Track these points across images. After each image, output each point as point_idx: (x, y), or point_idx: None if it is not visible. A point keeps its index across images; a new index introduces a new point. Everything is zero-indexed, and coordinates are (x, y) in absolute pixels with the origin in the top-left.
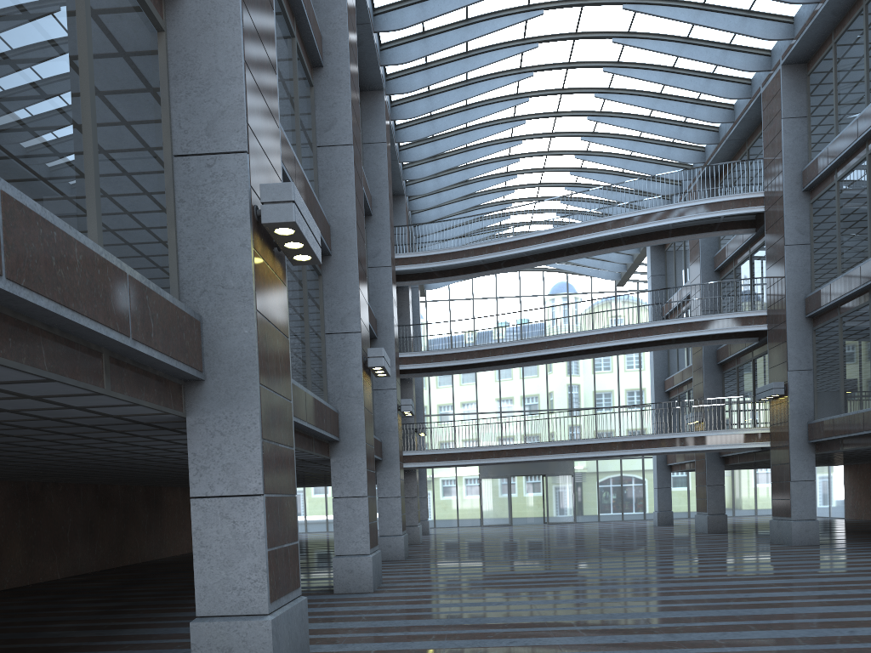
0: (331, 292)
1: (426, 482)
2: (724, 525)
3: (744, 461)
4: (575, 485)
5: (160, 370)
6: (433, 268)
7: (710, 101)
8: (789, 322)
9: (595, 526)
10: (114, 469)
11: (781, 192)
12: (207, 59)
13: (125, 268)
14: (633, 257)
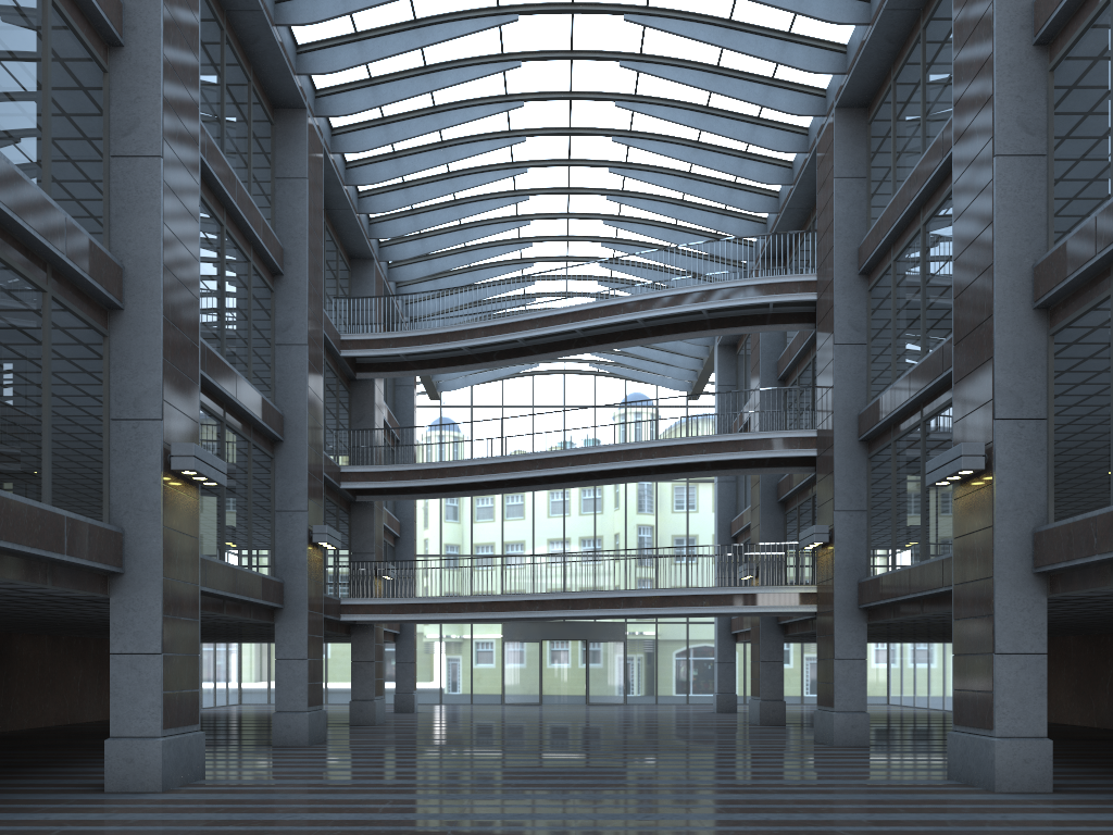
0: (121, 362)
1: (414, 643)
2: (781, 714)
3: (802, 630)
4: (627, 655)
5: None
6: (406, 356)
7: (762, 156)
8: (837, 446)
9: (640, 710)
10: None
11: (831, 274)
12: None
13: None
14: (703, 361)
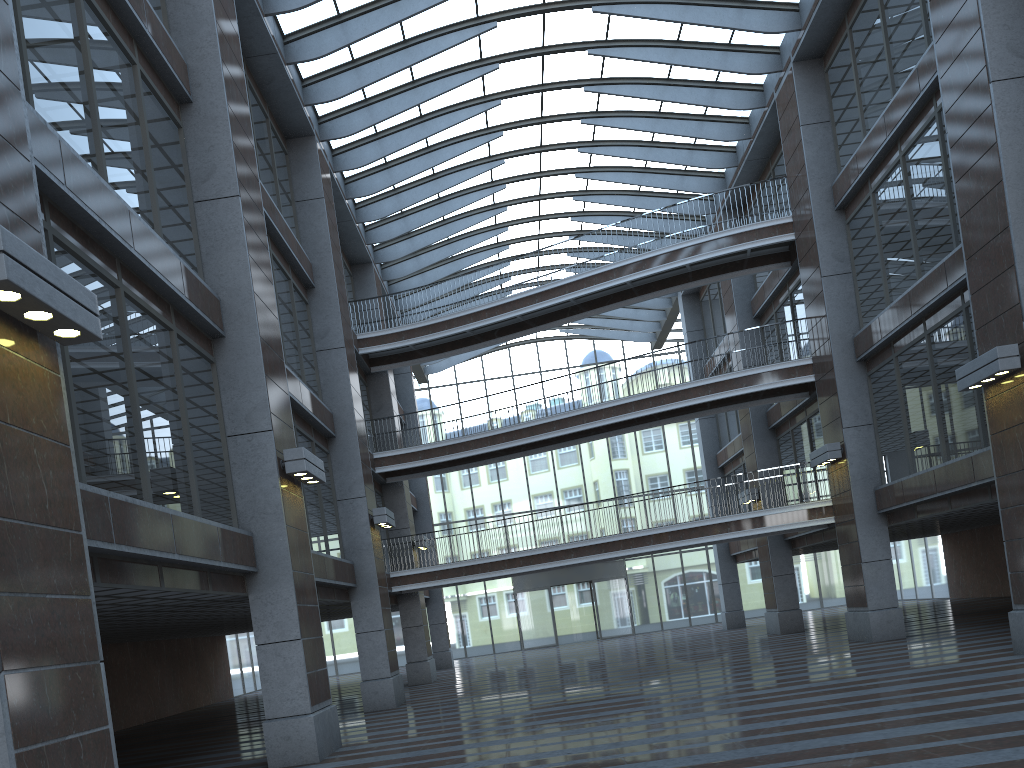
0: (229, 384)
1: (443, 604)
2: (799, 622)
3: (812, 542)
4: (629, 589)
5: None
6: (414, 346)
7: (720, 116)
8: (838, 369)
9: (654, 637)
10: None
11: (810, 214)
12: None
13: None
14: (666, 312)
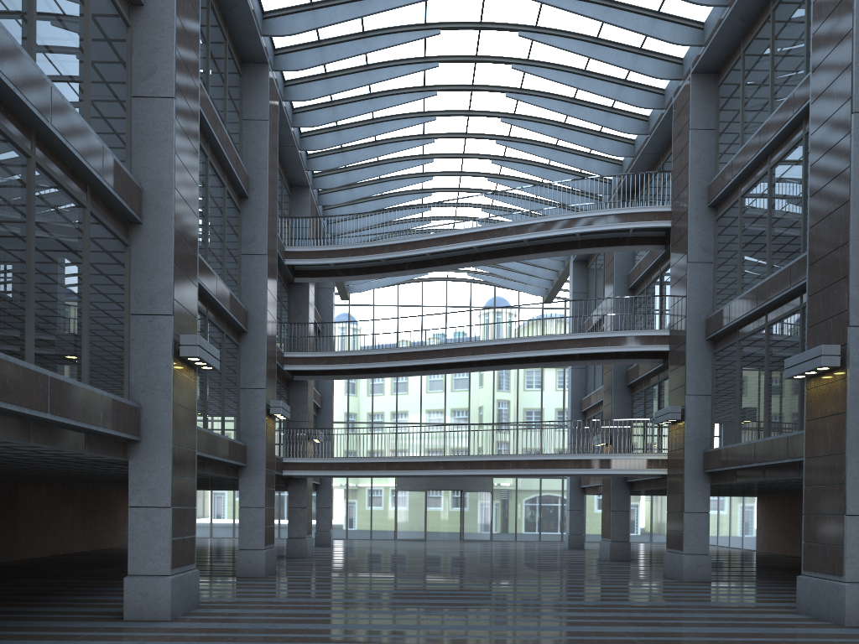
0: (139, 267)
1: (331, 491)
2: (627, 553)
3: (647, 487)
4: (493, 502)
5: None
6: (335, 265)
7: (625, 111)
8: (689, 343)
9: (507, 546)
10: None
11: (686, 206)
12: None
13: None
14: (558, 273)
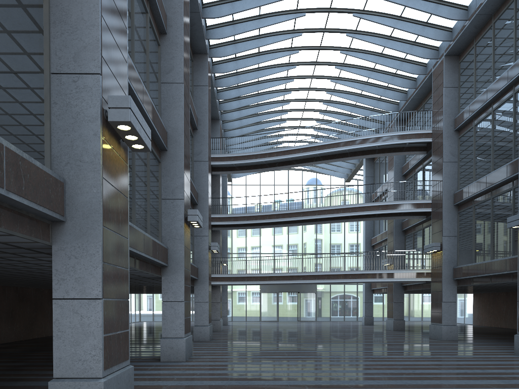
0: (166, 173)
1: (227, 293)
2: (403, 326)
3: (416, 288)
4: (317, 298)
5: (32, 213)
6: (235, 164)
7: (402, 75)
8: (444, 207)
9: (328, 324)
10: (23, 278)
11: (442, 130)
12: (76, 11)
13: (2, 141)
14: (355, 165)
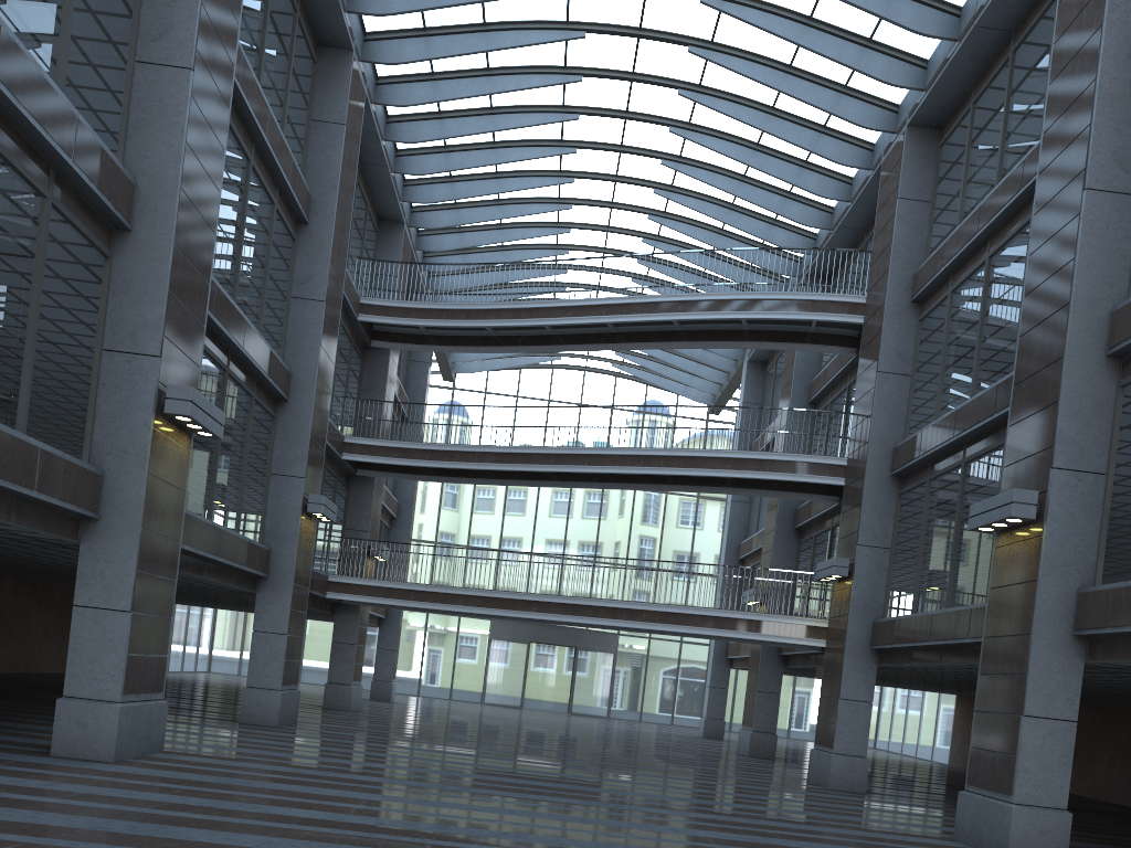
0: (122, 288)
1: (398, 630)
2: (771, 748)
3: (804, 664)
4: (616, 667)
5: None
6: (427, 330)
7: (822, 167)
8: (868, 478)
9: (624, 726)
10: None
11: (883, 298)
12: None
13: None
14: (729, 376)
